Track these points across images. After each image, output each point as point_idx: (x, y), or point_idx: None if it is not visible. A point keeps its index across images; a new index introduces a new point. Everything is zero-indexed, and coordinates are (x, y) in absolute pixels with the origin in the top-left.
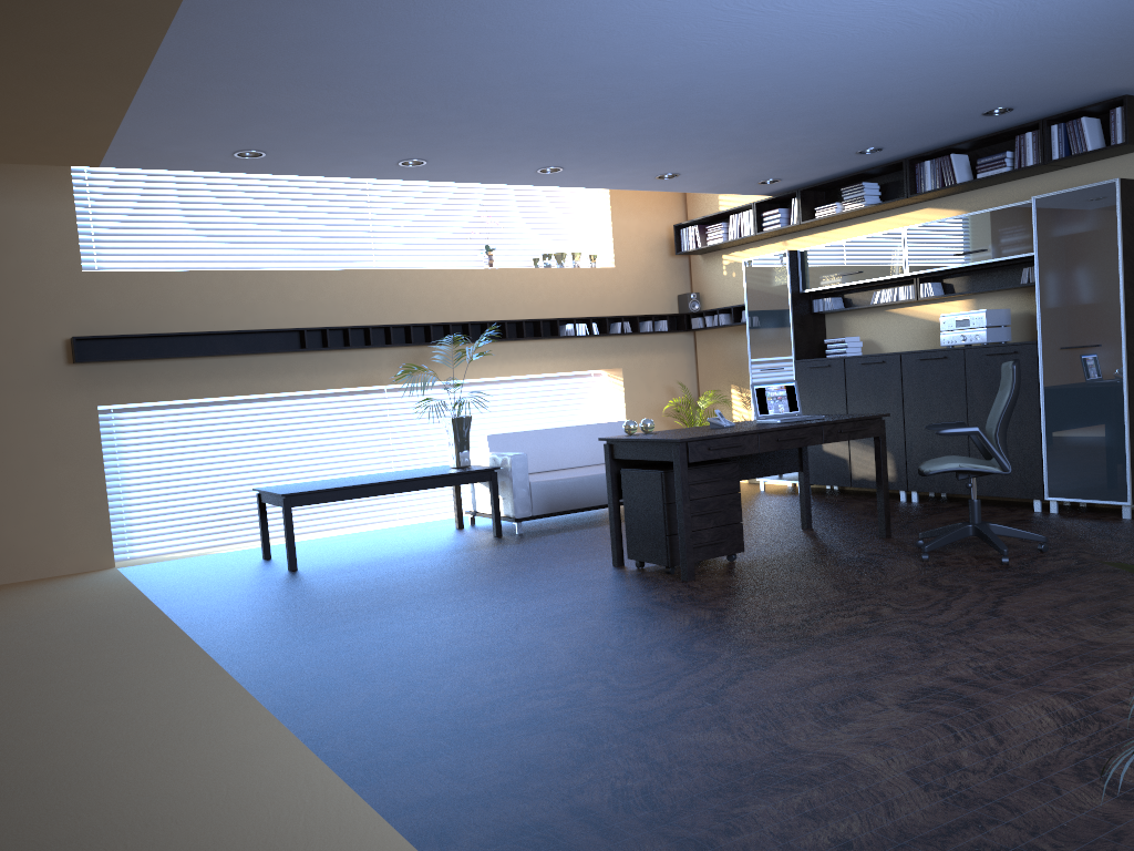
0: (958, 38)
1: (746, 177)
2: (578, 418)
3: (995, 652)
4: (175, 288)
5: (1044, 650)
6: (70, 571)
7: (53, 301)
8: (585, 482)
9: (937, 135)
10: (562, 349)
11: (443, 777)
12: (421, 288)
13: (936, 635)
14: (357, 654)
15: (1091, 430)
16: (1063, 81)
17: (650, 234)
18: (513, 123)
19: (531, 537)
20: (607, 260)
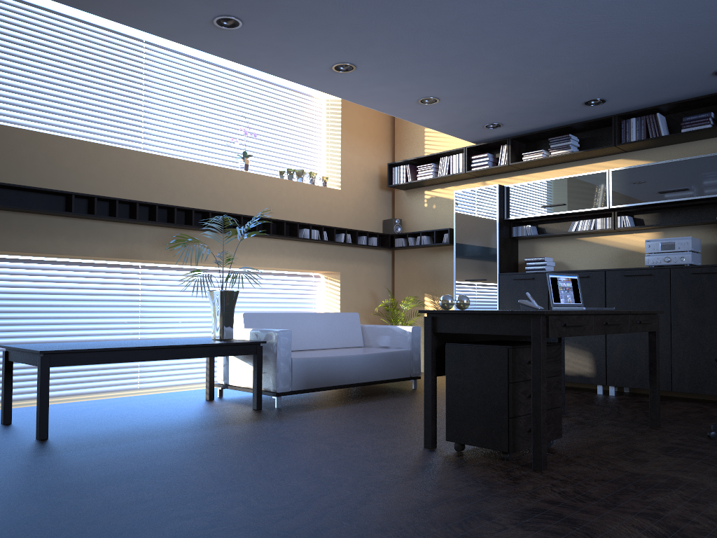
0: None
1: (482, 117)
2: (300, 310)
3: None
4: None
5: None
6: None
7: None
8: (337, 362)
9: (655, 93)
10: (296, 250)
11: None
12: (185, 177)
13: None
14: None
15: None
16: None
17: (367, 169)
18: None
19: (295, 412)
20: (333, 184)
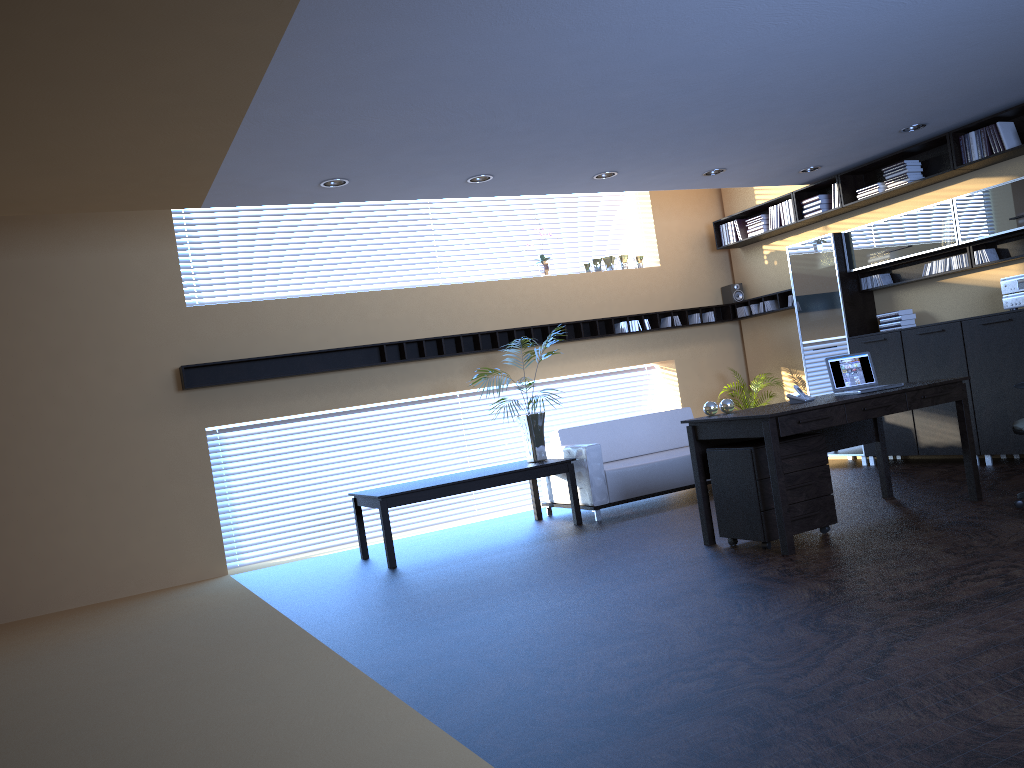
0: None
1: (789, 167)
2: (636, 409)
3: None
4: (267, 316)
5: None
6: (188, 580)
7: (162, 336)
8: (656, 468)
9: (983, 105)
10: (617, 346)
11: None
12: (485, 299)
13: None
14: (479, 644)
15: None
16: None
17: (690, 232)
18: (577, 129)
19: (611, 523)
20: (652, 260)
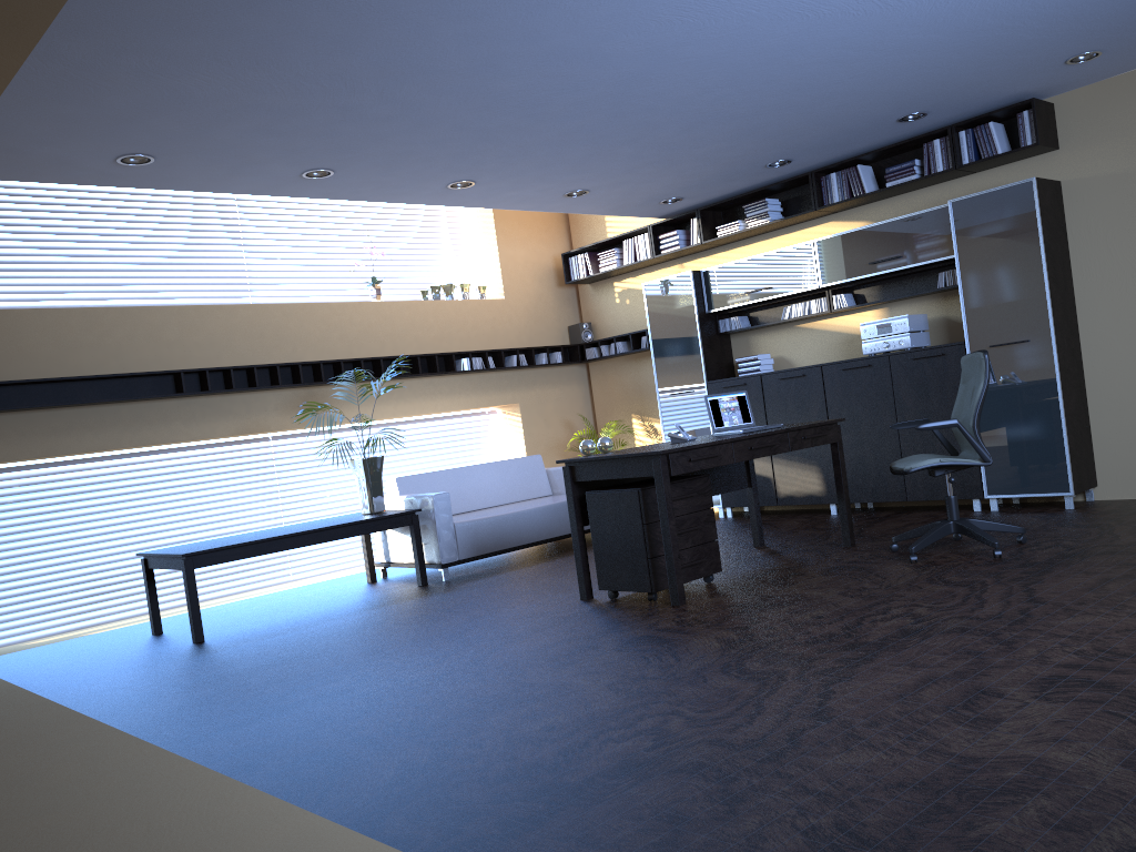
0: (917, 24)
1: (652, 195)
2: (476, 458)
3: (1078, 635)
4: (24, 329)
5: (1127, 628)
6: None
7: None
8: (510, 520)
9: (846, 145)
10: (457, 385)
11: (571, 845)
12: (306, 324)
13: (999, 627)
14: (346, 720)
15: (1027, 425)
16: (984, 82)
17: (537, 264)
18: (444, 122)
19: (463, 583)
20: (495, 292)
